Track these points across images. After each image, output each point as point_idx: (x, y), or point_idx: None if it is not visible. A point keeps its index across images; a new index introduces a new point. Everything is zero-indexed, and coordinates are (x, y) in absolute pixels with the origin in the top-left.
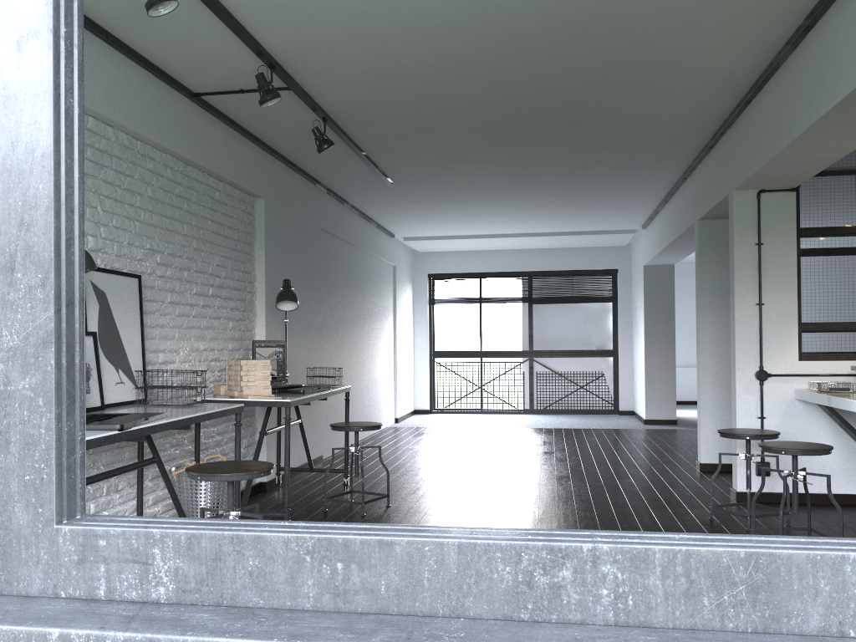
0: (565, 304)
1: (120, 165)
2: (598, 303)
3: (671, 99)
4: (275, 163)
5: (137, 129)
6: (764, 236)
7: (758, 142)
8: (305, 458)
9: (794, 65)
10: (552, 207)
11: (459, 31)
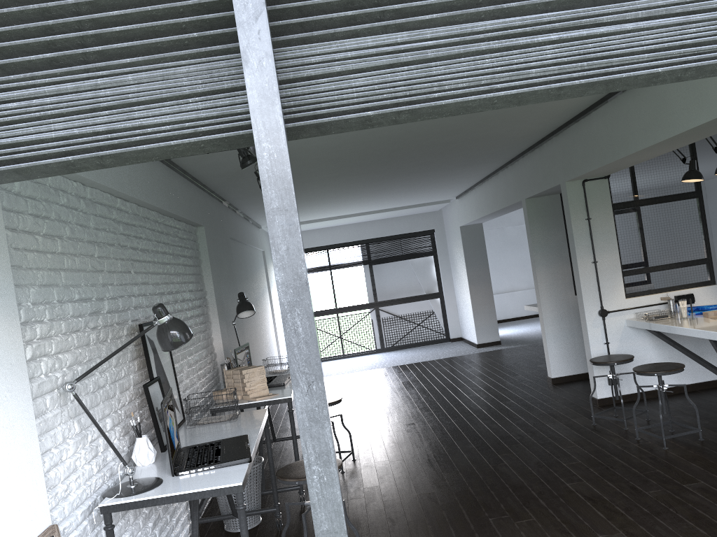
0: (397, 261)
1: (136, 230)
2: (423, 257)
3: (524, 124)
4: (204, 194)
5: (145, 199)
6: (591, 213)
7: (590, 151)
8: None
9: (624, 102)
10: (397, 194)
11: None
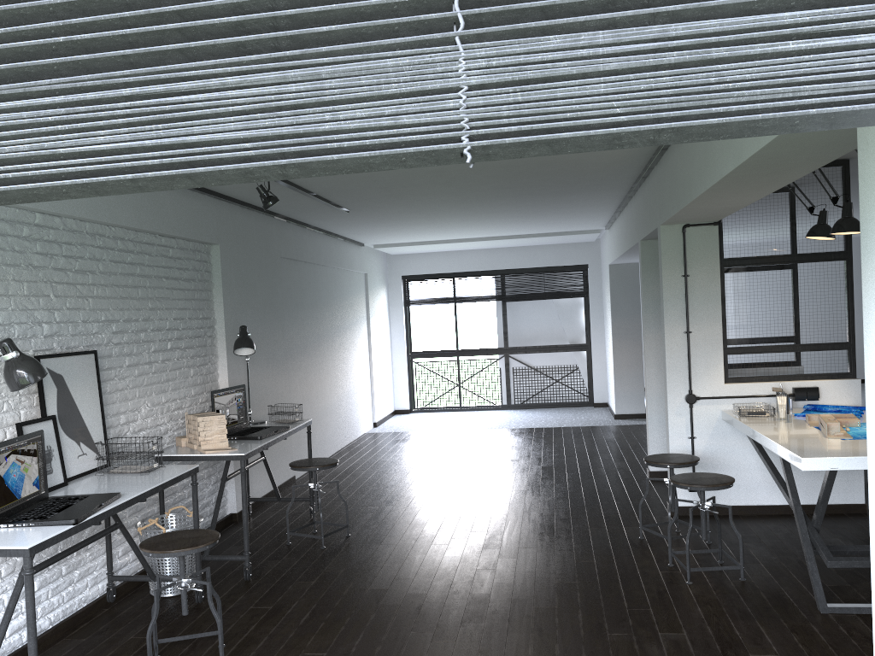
0: (538, 300)
1: (70, 249)
2: (571, 298)
3: None
4: (229, 207)
5: (84, 215)
6: (690, 268)
7: (673, 189)
8: (277, 482)
9: None
10: (511, 219)
11: None
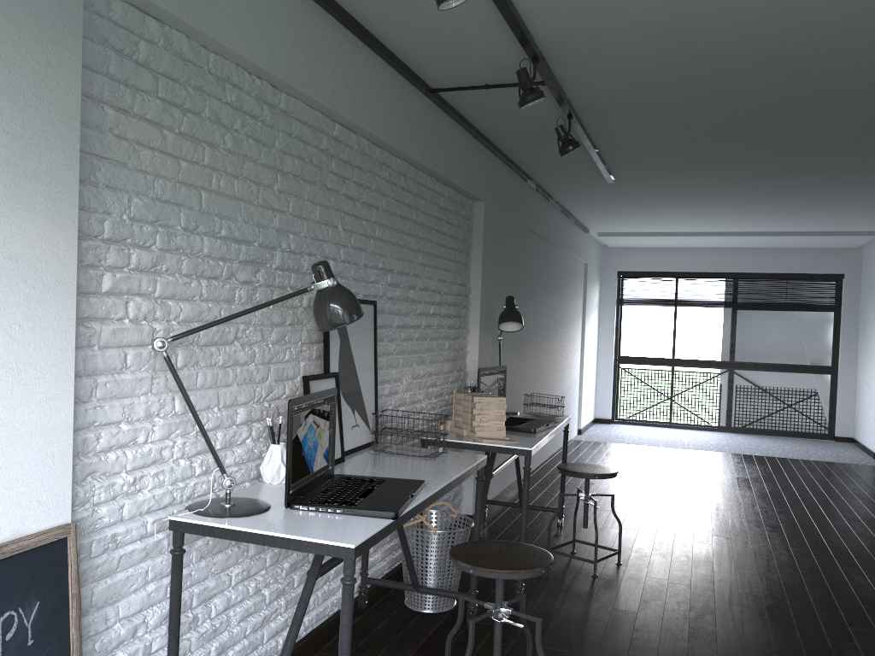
0: (775, 311)
1: (360, 176)
2: (817, 312)
3: None
4: (494, 161)
5: (380, 135)
6: None
7: None
8: (504, 484)
9: None
10: (788, 207)
11: (790, 13)
